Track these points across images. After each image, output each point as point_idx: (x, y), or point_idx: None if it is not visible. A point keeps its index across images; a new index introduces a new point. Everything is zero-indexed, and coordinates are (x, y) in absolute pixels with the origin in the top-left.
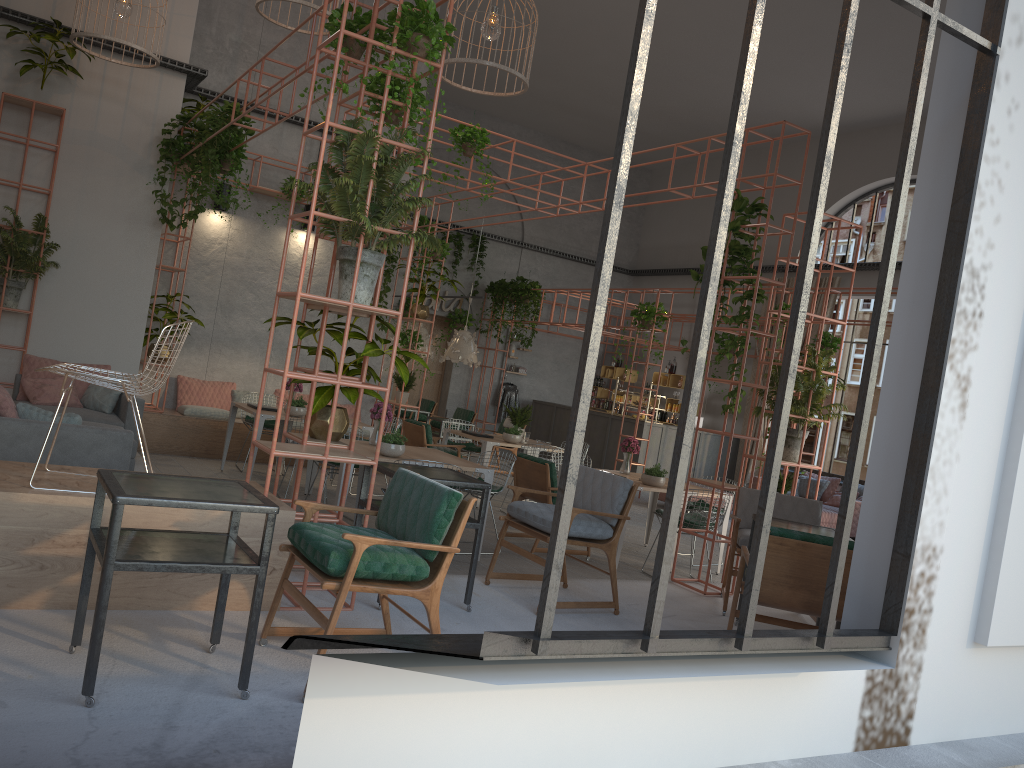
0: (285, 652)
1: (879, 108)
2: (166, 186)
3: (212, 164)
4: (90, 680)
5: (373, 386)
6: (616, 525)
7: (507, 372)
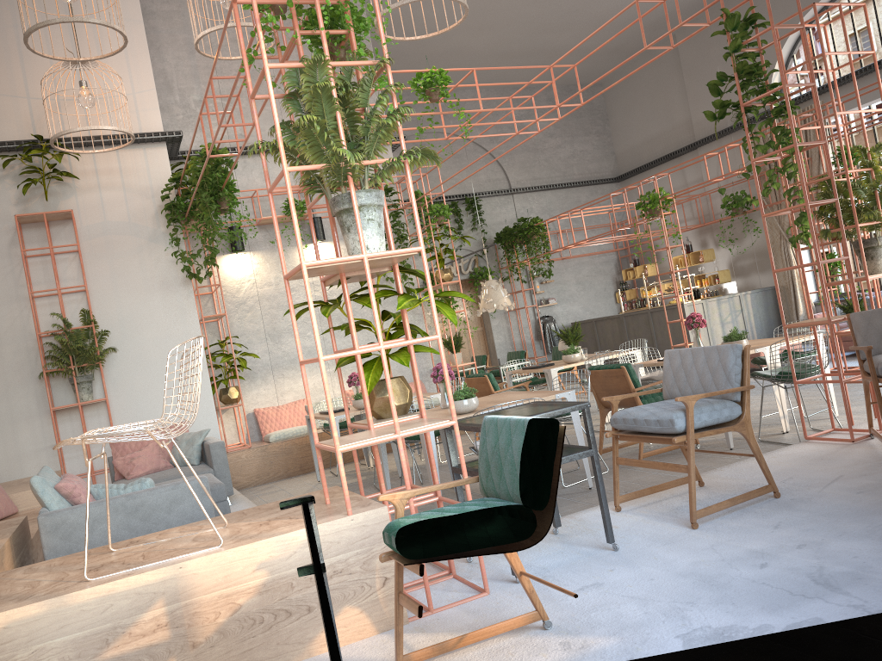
0: None
1: None
2: (183, 246)
3: (209, 206)
4: None
5: (421, 338)
6: (741, 399)
7: (539, 307)
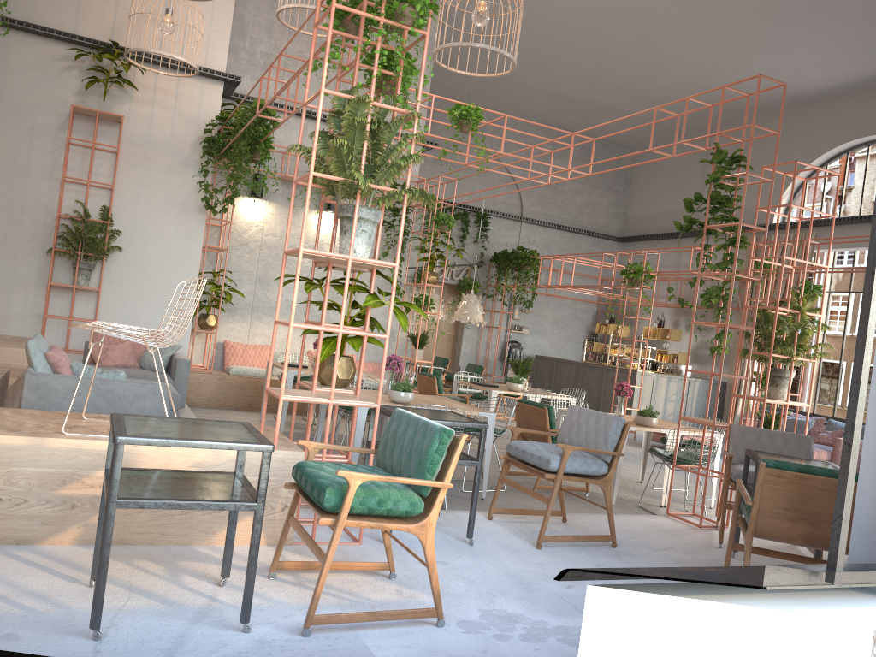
0: (292, 585)
1: (847, 74)
2: (209, 178)
3: (244, 154)
4: (96, 614)
5: (373, 333)
6: (611, 461)
7: (512, 331)
